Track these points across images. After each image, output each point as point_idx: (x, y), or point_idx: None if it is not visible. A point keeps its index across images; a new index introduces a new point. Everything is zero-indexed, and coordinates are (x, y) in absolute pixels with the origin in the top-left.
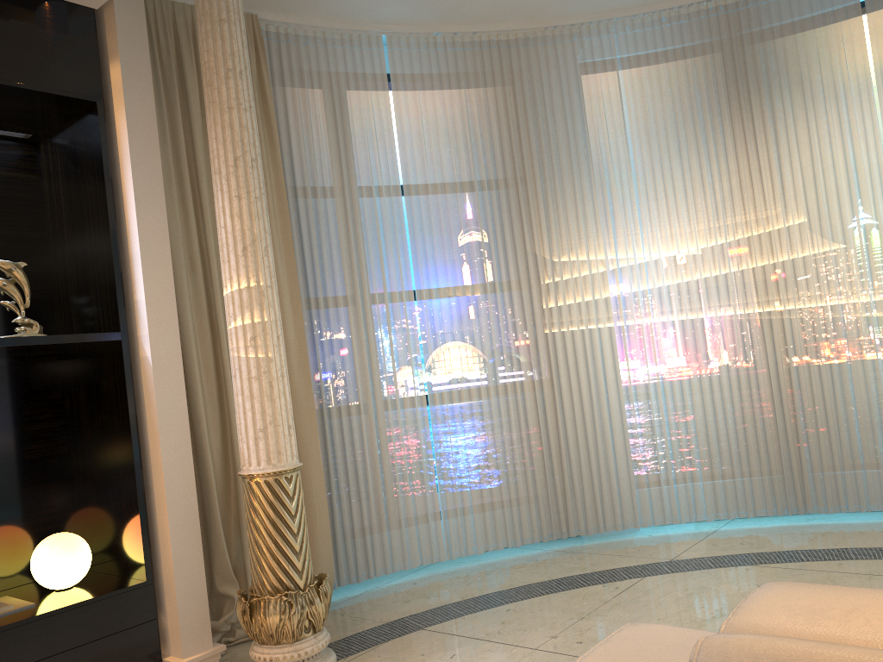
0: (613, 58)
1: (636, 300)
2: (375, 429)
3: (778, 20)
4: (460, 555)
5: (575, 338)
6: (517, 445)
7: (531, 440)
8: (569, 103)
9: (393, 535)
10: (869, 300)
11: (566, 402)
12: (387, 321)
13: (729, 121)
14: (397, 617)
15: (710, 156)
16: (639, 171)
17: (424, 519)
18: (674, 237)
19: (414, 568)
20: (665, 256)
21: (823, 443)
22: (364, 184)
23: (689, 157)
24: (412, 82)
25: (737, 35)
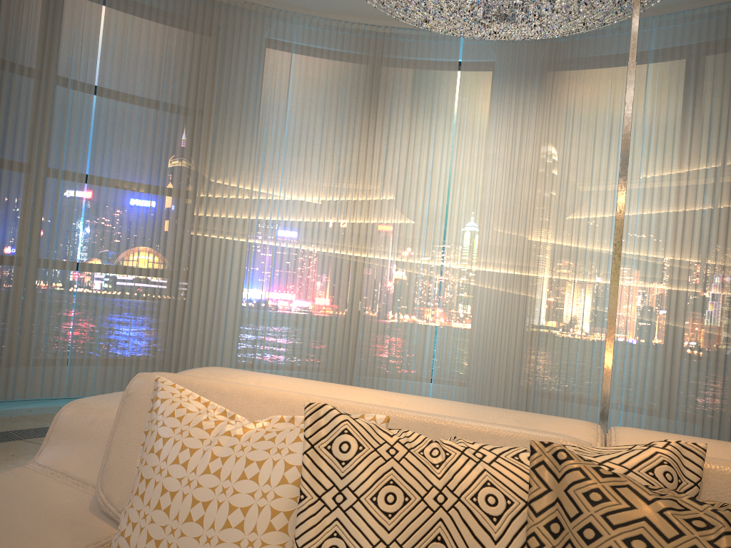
0: (291, 42)
1: (267, 226)
2: (24, 279)
3: (407, 55)
4: (77, 395)
5: (214, 244)
6: (148, 316)
7: (160, 314)
8: (251, 64)
9: (20, 369)
10: (420, 262)
11: (196, 291)
12: (56, 192)
13: (360, 114)
14: (2, 430)
15: (342, 135)
16: (291, 131)
17: (52, 361)
18: (305, 187)
19: (34, 401)
20: (295, 199)
21: (370, 355)
22: (62, 74)
23: (328, 132)
24: (125, 5)
25: (379, 56)
